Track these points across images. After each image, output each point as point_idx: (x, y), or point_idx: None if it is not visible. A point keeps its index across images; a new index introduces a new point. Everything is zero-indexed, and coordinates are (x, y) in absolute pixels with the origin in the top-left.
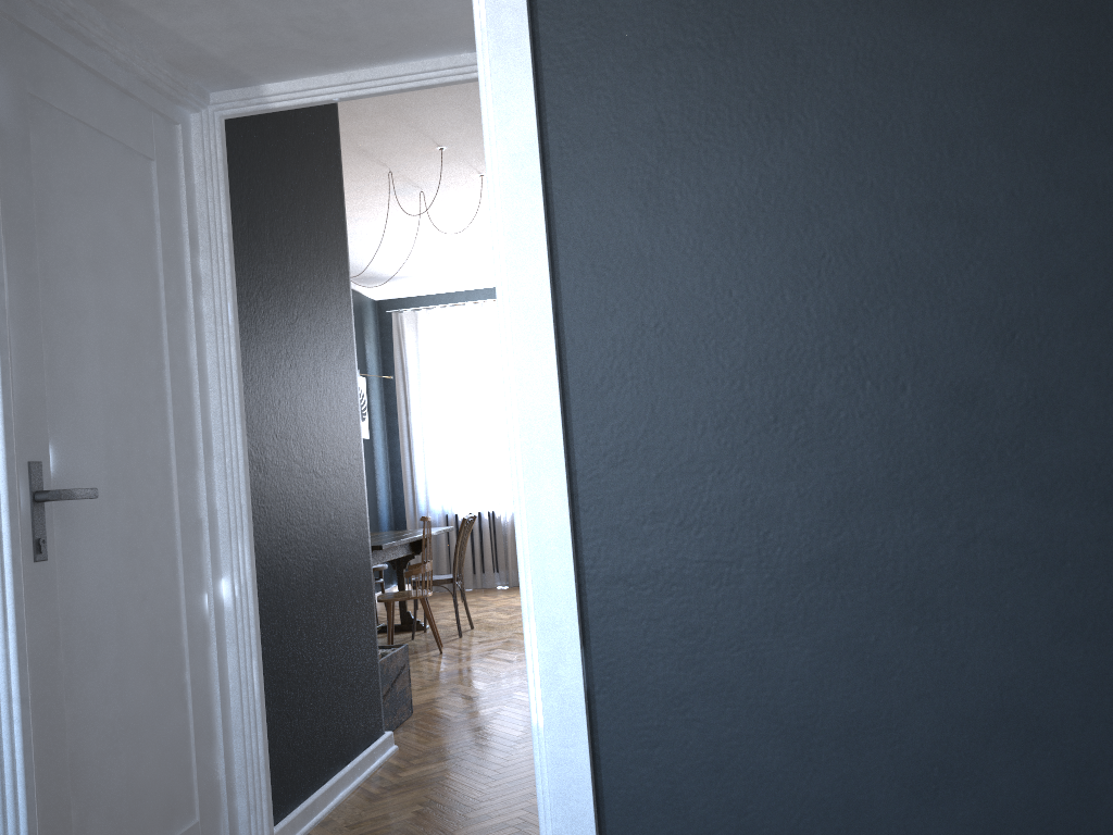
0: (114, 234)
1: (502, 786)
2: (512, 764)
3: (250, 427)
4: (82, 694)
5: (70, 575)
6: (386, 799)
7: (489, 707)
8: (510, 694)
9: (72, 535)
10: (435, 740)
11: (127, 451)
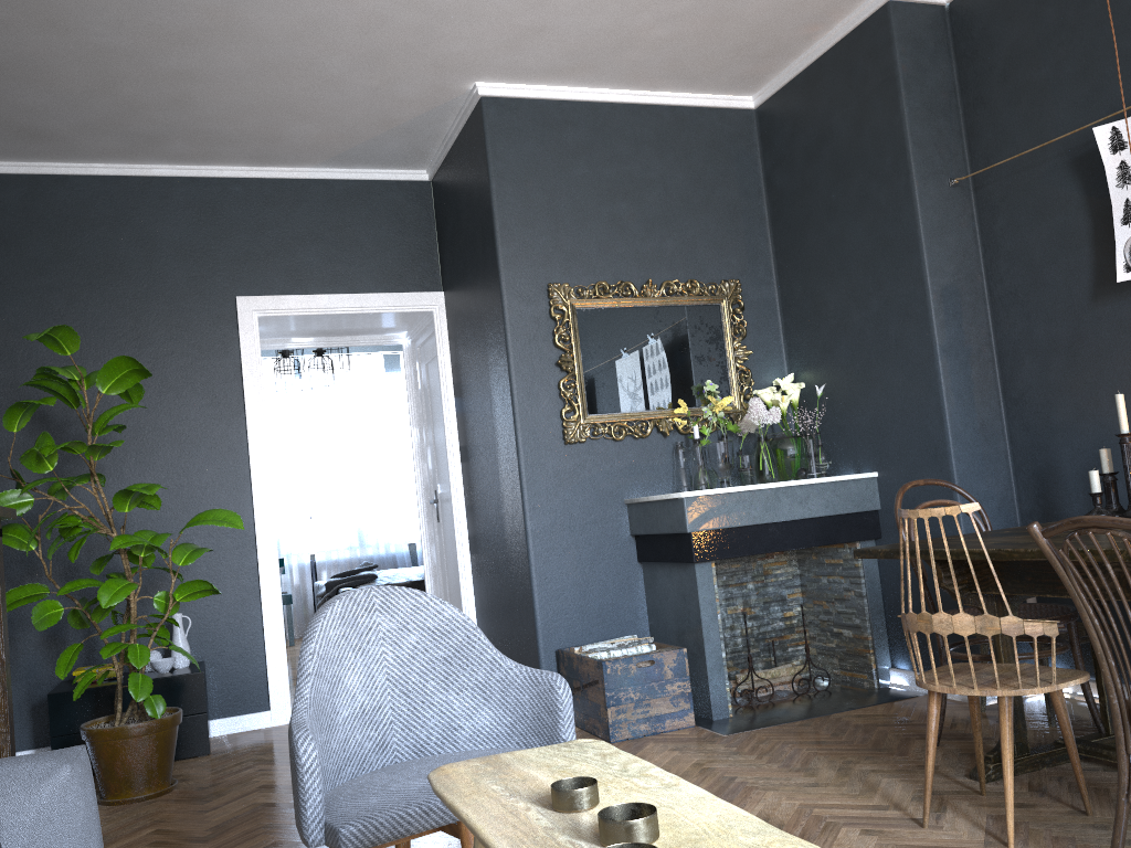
0: (440, 395)
1: None
2: None
3: (466, 462)
4: (449, 569)
5: (444, 528)
6: None
7: None
8: None
9: (443, 514)
10: None
11: (449, 482)
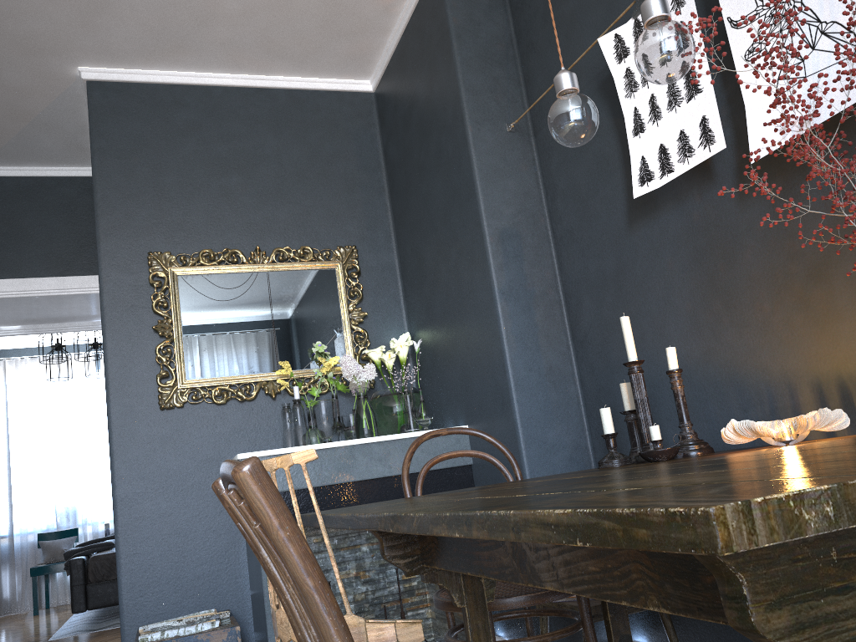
0: None
1: None
2: None
3: None
4: None
5: None
6: None
7: None
8: None
9: None
10: None
11: None
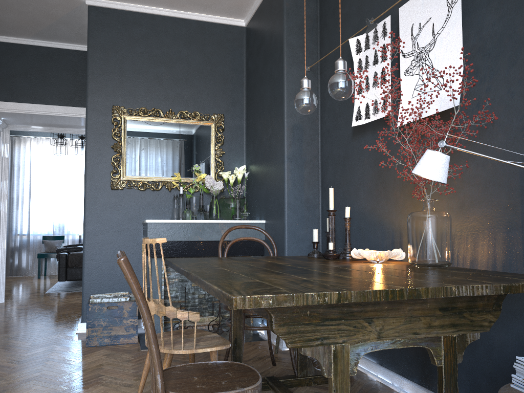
0: None
1: (18, 325)
2: (15, 330)
3: None
4: None
5: None
6: (64, 321)
7: (34, 354)
8: (19, 364)
9: None
10: (59, 336)
11: None
